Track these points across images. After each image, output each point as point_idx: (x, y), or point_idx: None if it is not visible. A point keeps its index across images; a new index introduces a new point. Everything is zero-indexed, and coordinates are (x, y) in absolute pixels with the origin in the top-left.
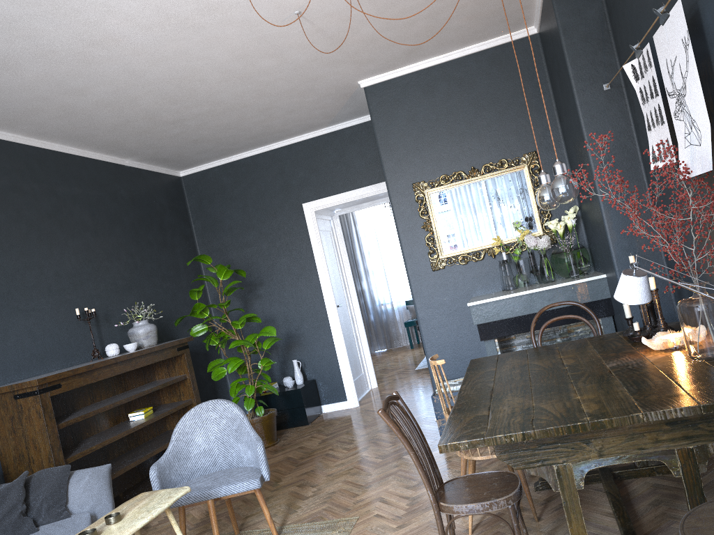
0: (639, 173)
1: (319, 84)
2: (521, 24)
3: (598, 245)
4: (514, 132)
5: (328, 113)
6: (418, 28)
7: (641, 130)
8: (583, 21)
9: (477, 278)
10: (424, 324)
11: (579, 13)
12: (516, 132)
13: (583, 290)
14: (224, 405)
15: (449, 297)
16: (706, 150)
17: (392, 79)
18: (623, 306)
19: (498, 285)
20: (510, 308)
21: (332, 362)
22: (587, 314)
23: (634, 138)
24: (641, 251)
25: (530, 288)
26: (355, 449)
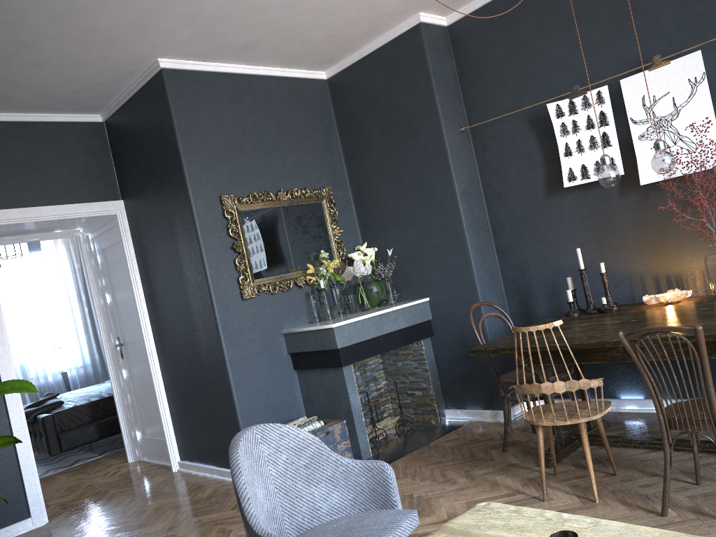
0: (482, 204)
1: (131, 40)
2: (325, 65)
3: (420, 271)
4: (311, 164)
5: (55, 91)
6: (295, 21)
7: (493, 168)
8: (444, 72)
9: (286, 310)
10: (234, 366)
11: (441, 64)
12: (313, 164)
13: (416, 312)
14: (279, 429)
15: (259, 331)
16: (709, 154)
17: (195, 71)
18: (568, 291)
19: (305, 318)
20: (367, 330)
21: (4, 460)
22: (418, 335)
23: (477, 176)
24: (489, 269)
25: (367, 312)
26: (209, 536)
